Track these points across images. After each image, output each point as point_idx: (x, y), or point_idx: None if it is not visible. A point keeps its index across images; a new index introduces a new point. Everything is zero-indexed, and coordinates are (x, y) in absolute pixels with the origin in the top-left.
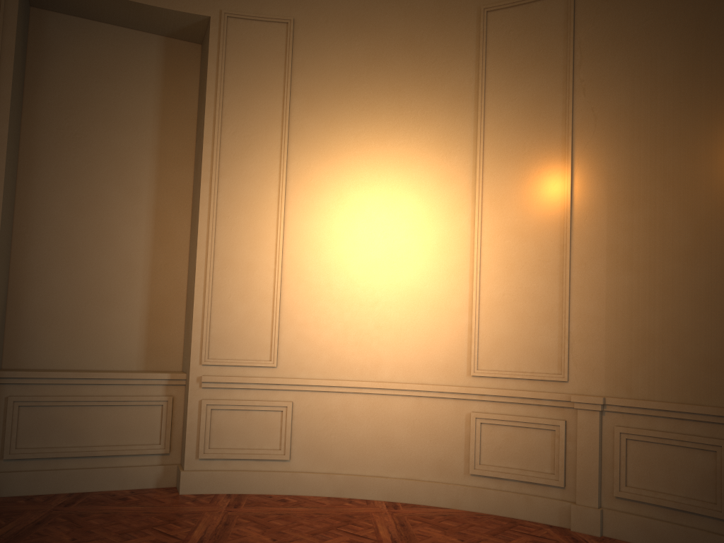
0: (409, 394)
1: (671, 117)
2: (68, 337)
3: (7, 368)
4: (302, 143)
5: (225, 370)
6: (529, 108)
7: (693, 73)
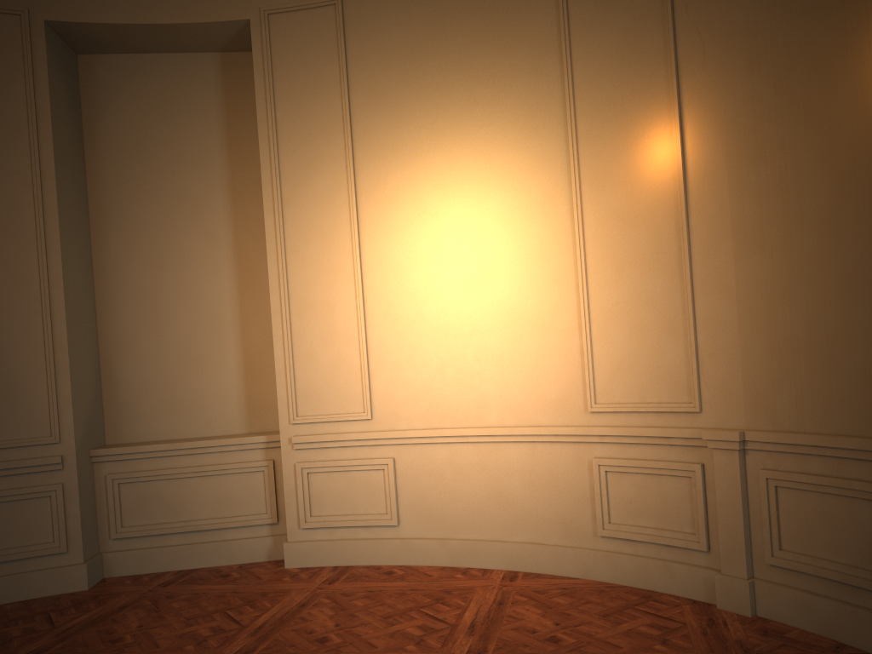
0: (520, 440)
1: (795, 22)
2: (165, 405)
3: (111, 443)
4: (369, 149)
5: (317, 427)
6: (623, 47)
7: None
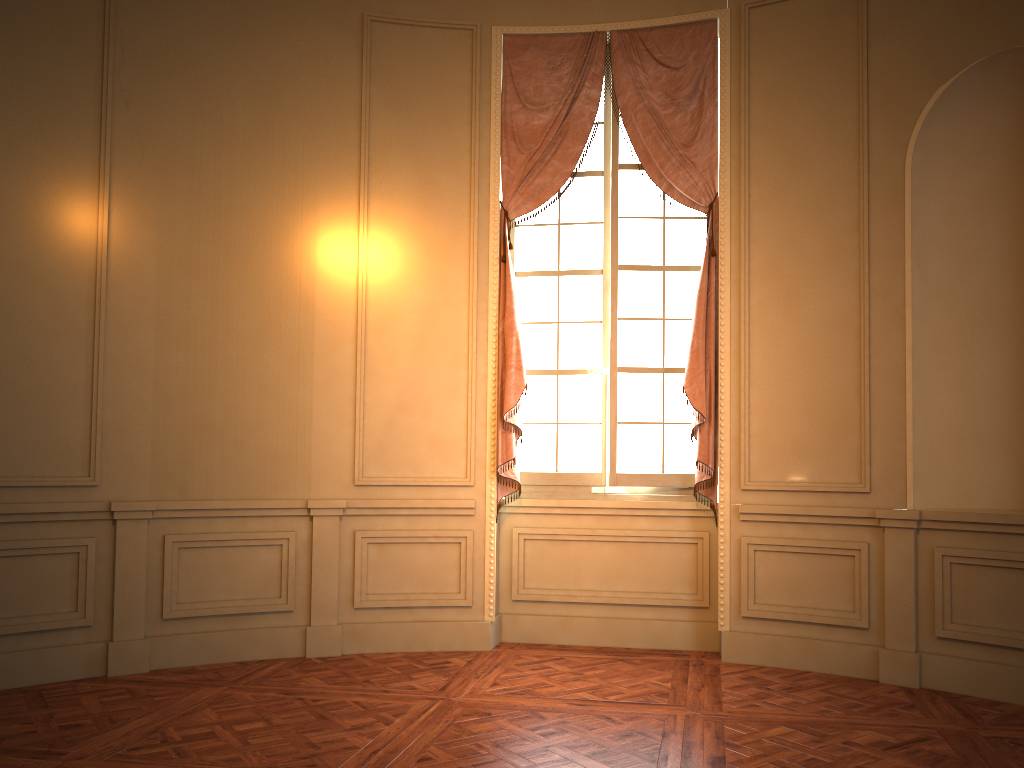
0: None
1: (239, 182)
2: None
3: None
4: None
5: None
6: (41, 93)
7: (265, 143)
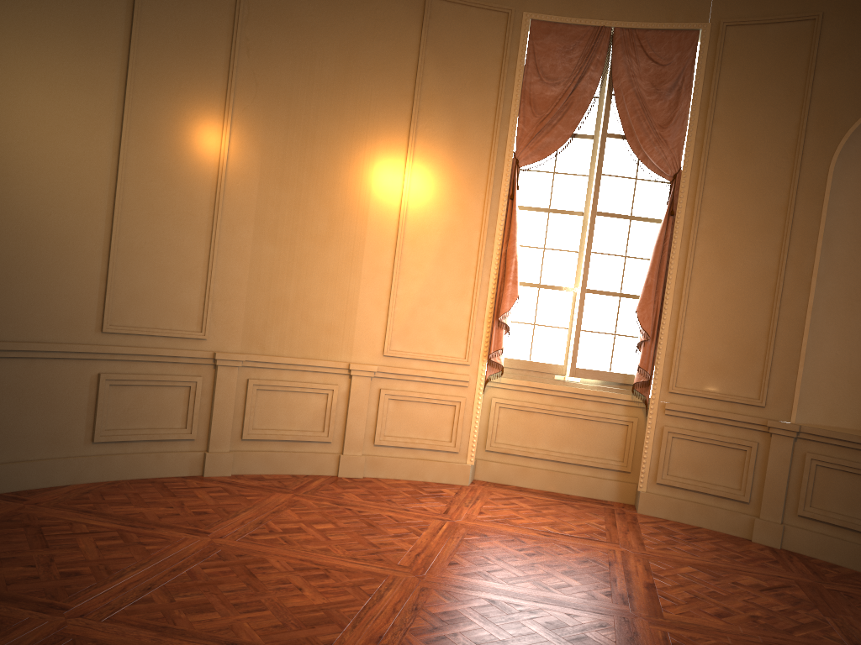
0: (21, 356)
1: (322, 118)
2: None
3: None
4: None
5: None
6: (190, 39)
7: (343, 89)
